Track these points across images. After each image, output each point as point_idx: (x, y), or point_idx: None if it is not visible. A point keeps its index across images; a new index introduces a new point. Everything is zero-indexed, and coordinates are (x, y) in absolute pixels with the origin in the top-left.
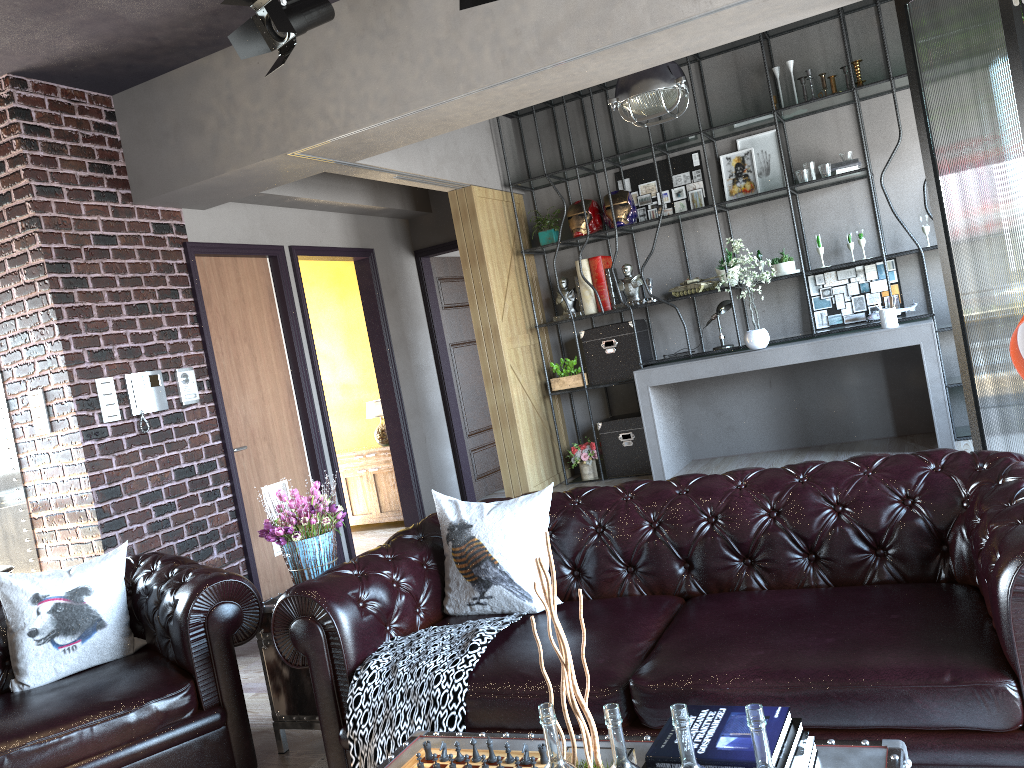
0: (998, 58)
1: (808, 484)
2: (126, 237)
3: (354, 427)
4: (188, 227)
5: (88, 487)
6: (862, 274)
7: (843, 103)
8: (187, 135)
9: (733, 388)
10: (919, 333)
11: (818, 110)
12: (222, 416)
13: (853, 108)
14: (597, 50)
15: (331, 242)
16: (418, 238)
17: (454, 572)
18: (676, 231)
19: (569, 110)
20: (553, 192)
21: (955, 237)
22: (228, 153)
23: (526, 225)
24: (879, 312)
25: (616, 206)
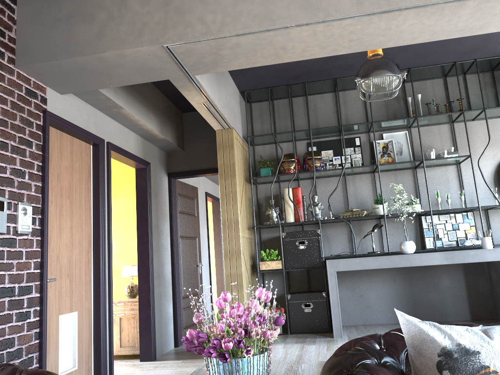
0: None
1: None
2: (4, 88)
3: None
4: (49, 101)
5: None
6: (454, 218)
7: (445, 122)
8: (78, 22)
9: (371, 280)
10: None
11: (431, 124)
12: (45, 249)
13: (449, 126)
14: (431, 4)
15: (129, 149)
16: (172, 165)
17: None
18: (342, 181)
19: (282, 103)
20: (267, 148)
21: None
22: (112, 39)
23: (248, 165)
24: (482, 238)
25: (315, 158)
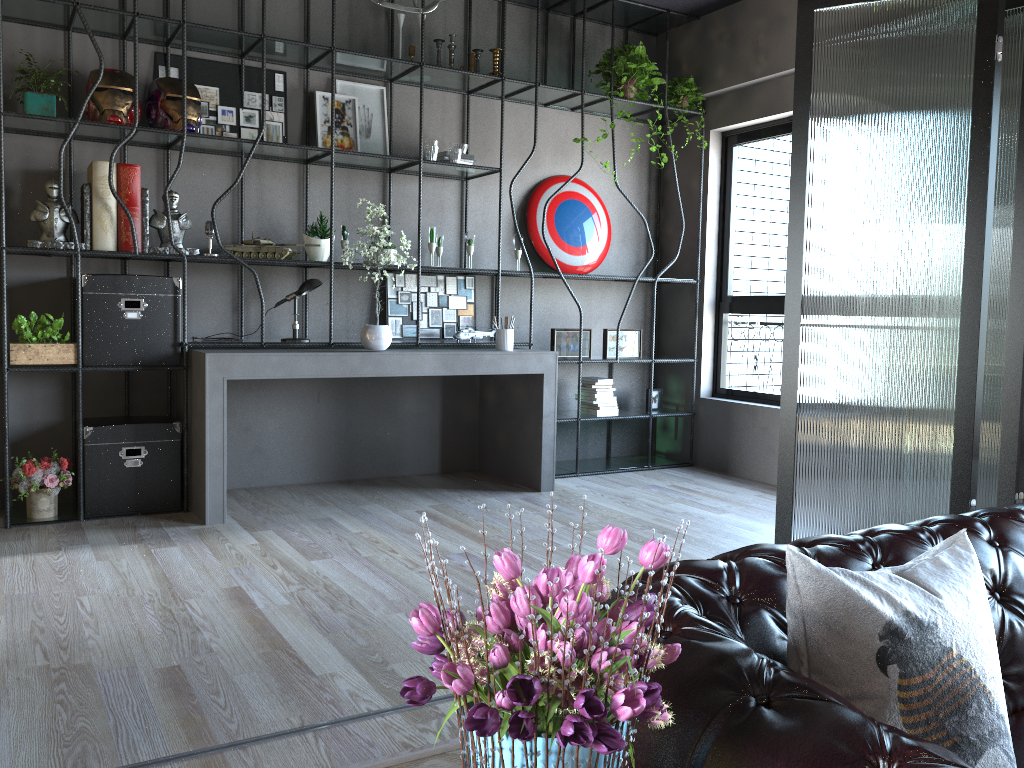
0: (952, 102)
1: None
2: None
3: None
4: None
5: None
6: (443, 285)
7: (457, 89)
8: None
9: (271, 397)
10: (545, 362)
11: (432, 85)
12: None
13: (462, 99)
14: None
15: None
16: None
17: None
18: (233, 168)
19: None
20: (39, 38)
21: (817, 267)
22: None
23: None
24: (499, 331)
25: (188, 101)
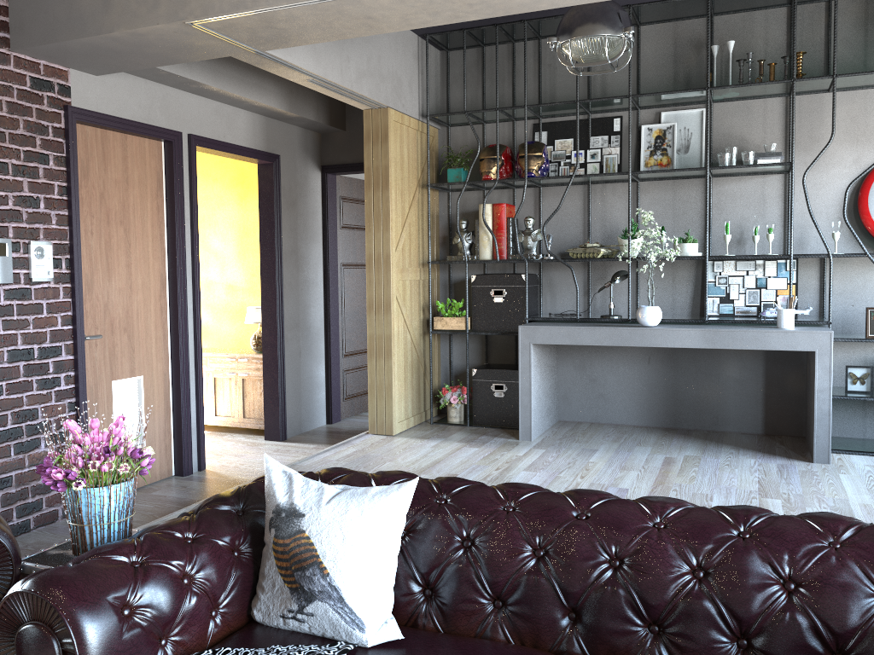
0: None
1: (752, 543)
2: None
3: (233, 328)
4: (74, 90)
5: None
6: (761, 269)
7: (776, 94)
8: None
9: (612, 358)
10: (816, 340)
11: (749, 97)
12: (77, 300)
13: (784, 101)
14: None
15: (236, 139)
16: (328, 154)
17: (271, 569)
18: (584, 193)
19: (499, 53)
20: (469, 132)
21: None
22: (121, 10)
23: (436, 160)
24: (778, 311)
25: (530, 156)
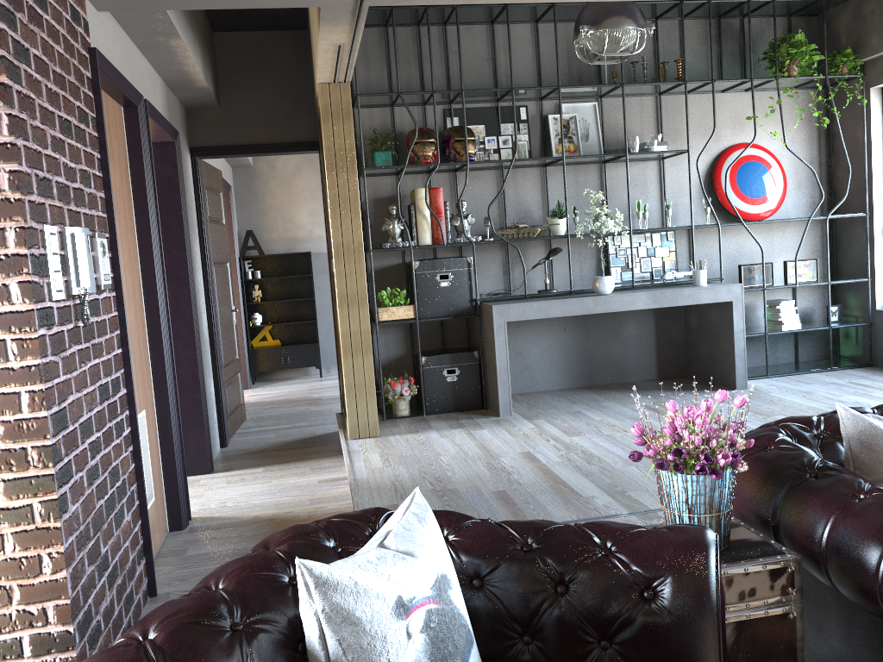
0: None
1: None
2: (54, 8)
3: None
4: (90, 28)
5: (40, 409)
6: (649, 240)
7: (651, 93)
8: None
9: (533, 330)
10: (733, 292)
11: (631, 94)
12: (125, 313)
13: (655, 100)
14: None
15: (158, 110)
16: (197, 134)
17: None
18: (497, 177)
19: (403, 35)
20: (376, 115)
21: None
22: None
23: None
24: (695, 272)
25: (468, 140)
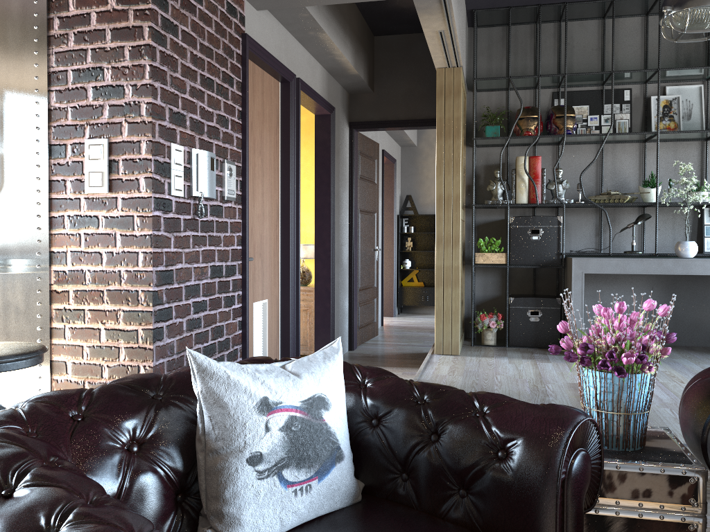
0: None
1: None
2: (209, 2)
3: None
4: (246, 20)
5: (148, 265)
6: None
7: None
8: None
9: (619, 288)
10: None
11: None
12: (247, 221)
13: None
14: None
15: (315, 89)
16: (355, 112)
17: None
18: (597, 150)
19: (523, 31)
20: (493, 97)
21: None
22: None
23: (466, 119)
24: None
25: (567, 117)
